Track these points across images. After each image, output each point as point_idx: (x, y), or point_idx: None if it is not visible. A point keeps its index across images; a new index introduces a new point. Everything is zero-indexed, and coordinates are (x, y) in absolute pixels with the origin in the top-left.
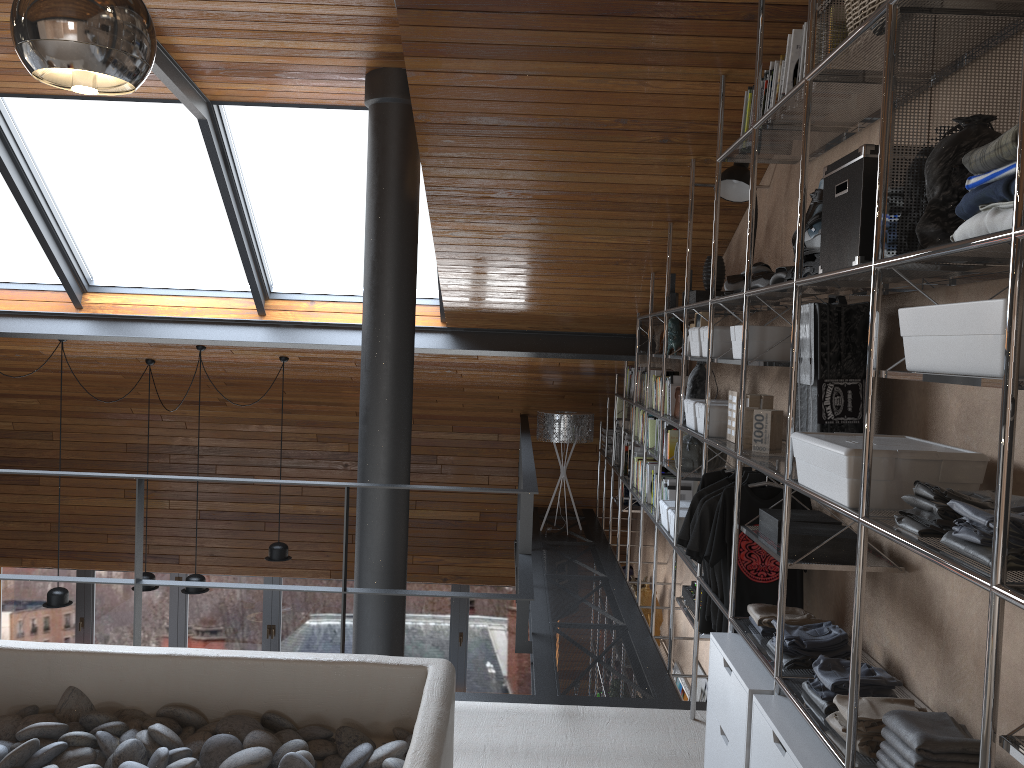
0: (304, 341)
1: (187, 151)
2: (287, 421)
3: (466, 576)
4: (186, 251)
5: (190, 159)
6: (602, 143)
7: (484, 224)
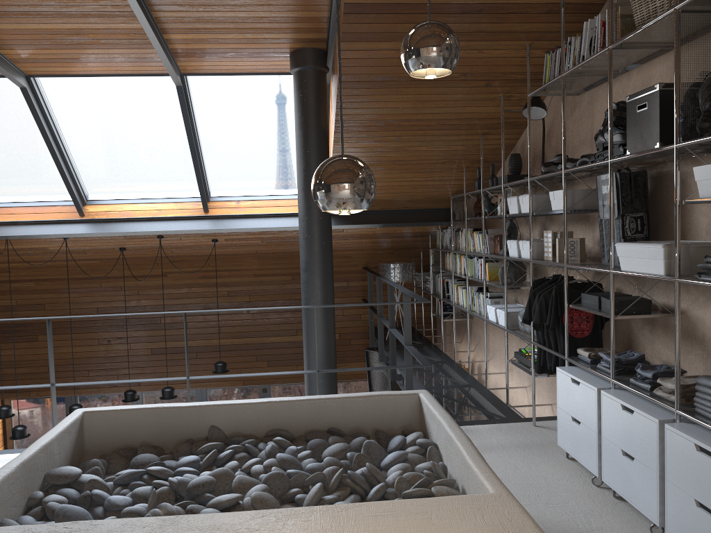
0: (236, 227)
1: (161, 107)
2: (208, 284)
3: None
4: (155, 173)
5: (163, 112)
6: (449, 88)
7: (366, 143)
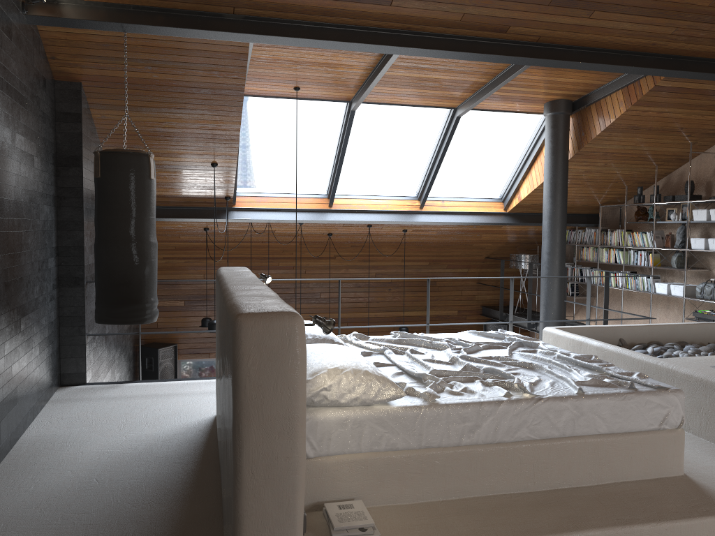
0: (443, 221)
1: (425, 129)
2: (362, 266)
3: None
4: (392, 176)
5: (424, 132)
6: (665, 136)
7: (583, 166)
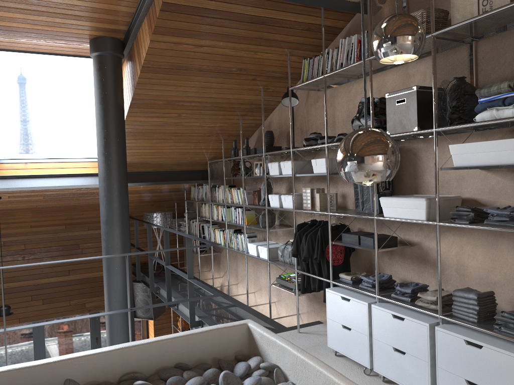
0: (24, 186)
1: None
2: None
3: (101, 306)
4: None
5: None
6: (227, 79)
7: (153, 118)
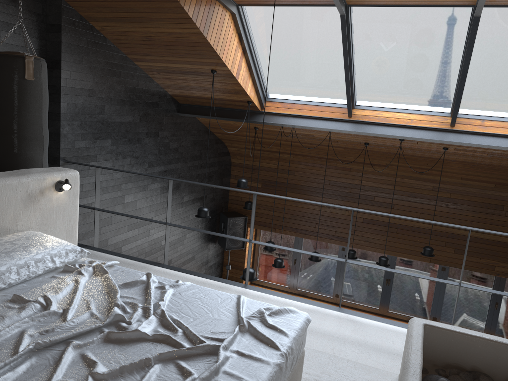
0: (477, 143)
1: (445, 34)
2: (418, 178)
3: None
4: (416, 89)
5: (445, 39)
6: None
7: None
